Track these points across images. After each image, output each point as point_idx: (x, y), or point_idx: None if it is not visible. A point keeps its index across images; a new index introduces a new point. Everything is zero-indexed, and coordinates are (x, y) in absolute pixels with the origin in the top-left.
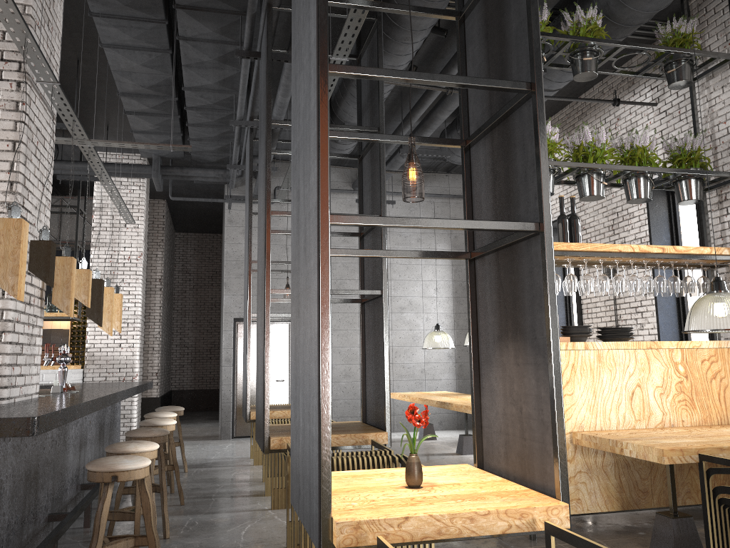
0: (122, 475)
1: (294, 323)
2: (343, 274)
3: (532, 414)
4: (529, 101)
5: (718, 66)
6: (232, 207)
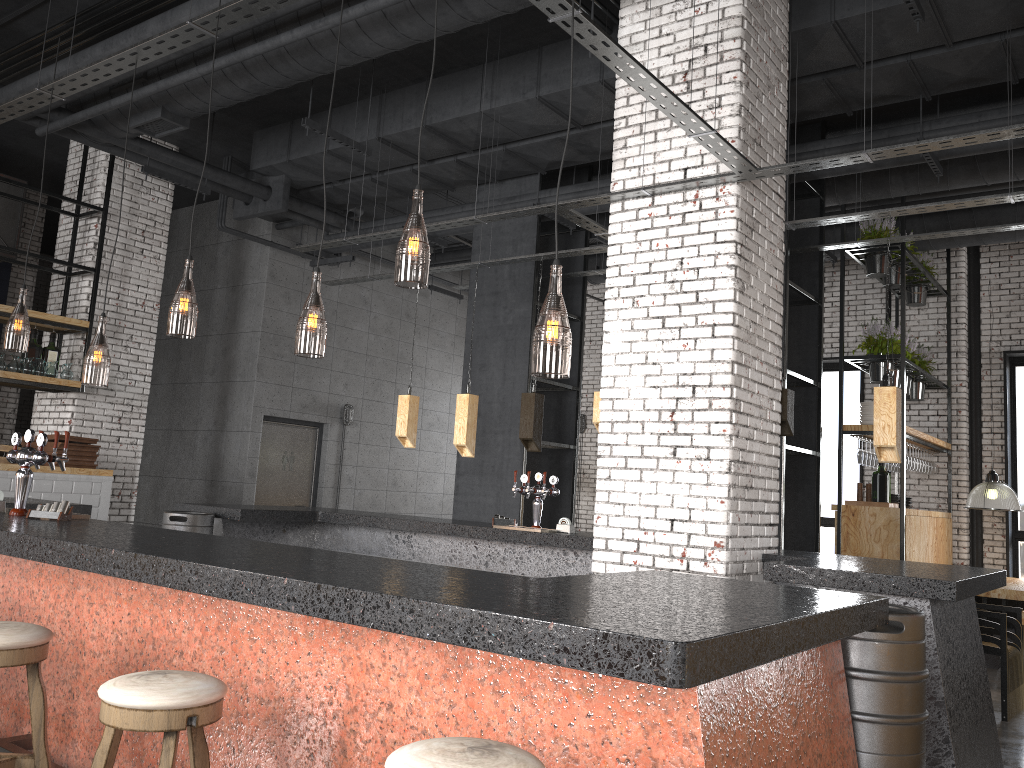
0: None
1: None
2: (382, 373)
3: None
4: None
5: (929, 295)
6: (276, 257)
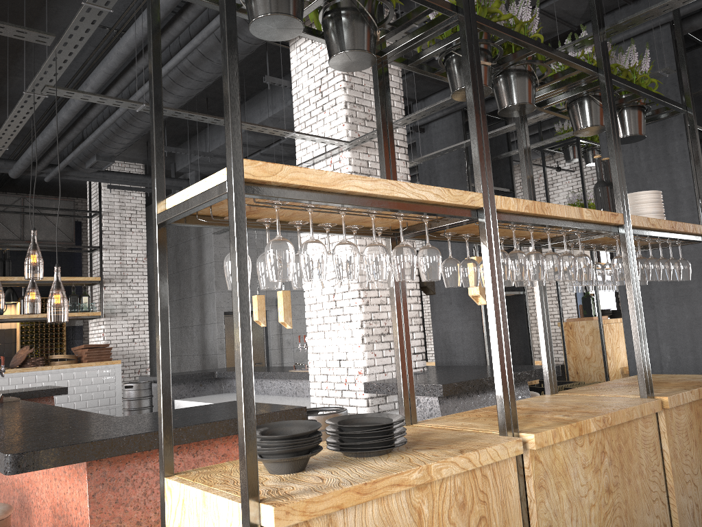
0: None
1: None
2: None
3: None
4: None
5: None
6: None
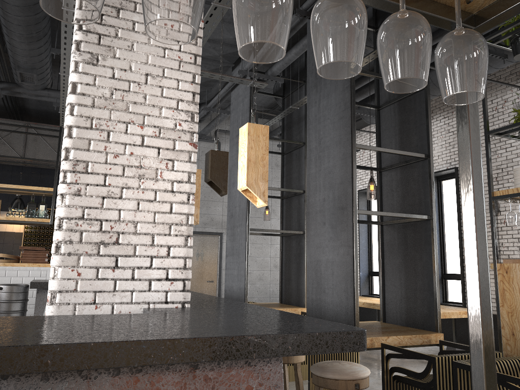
0: (362, 383)
1: None
2: None
3: None
4: None
5: None
6: None
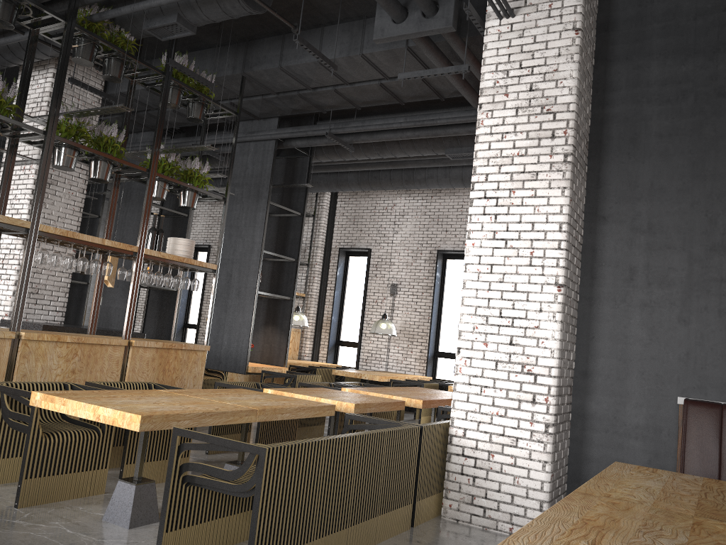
0: None
1: (218, 312)
2: None
3: (276, 346)
4: (293, 262)
5: (307, 216)
6: None
